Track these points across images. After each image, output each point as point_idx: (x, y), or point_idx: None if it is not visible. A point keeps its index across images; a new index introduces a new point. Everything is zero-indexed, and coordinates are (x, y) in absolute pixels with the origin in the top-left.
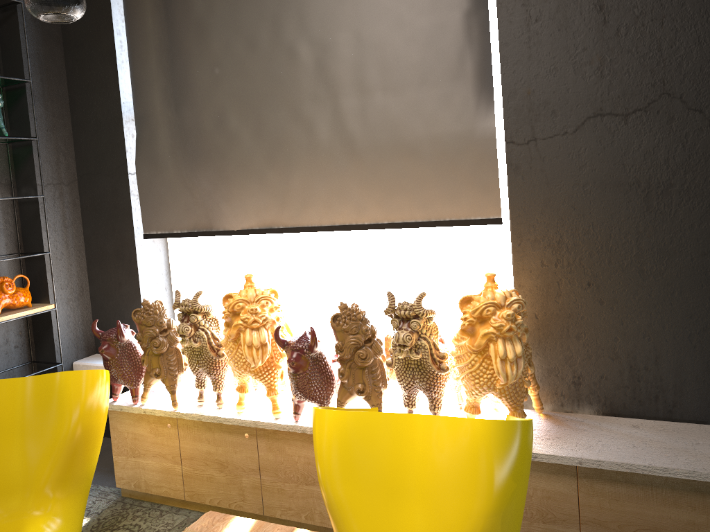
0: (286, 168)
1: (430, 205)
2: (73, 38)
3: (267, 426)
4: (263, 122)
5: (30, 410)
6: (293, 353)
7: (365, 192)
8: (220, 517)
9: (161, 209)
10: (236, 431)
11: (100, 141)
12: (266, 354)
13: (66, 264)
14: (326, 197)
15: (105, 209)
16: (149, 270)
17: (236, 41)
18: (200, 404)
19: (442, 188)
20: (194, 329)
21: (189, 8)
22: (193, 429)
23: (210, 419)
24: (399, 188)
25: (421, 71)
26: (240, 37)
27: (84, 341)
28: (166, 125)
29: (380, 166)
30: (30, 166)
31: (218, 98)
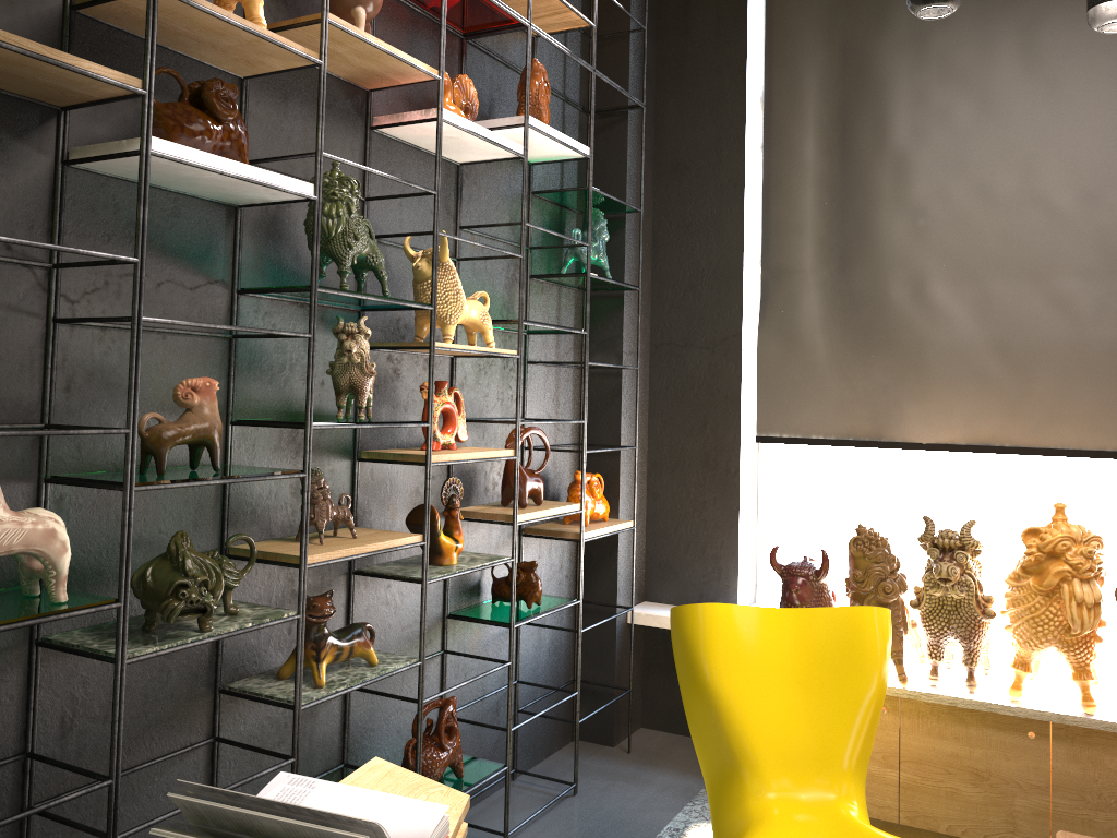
0: (1027, 364)
1: None
2: (673, 159)
3: (1083, 723)
4: (993, 297)
5: (810, 655)
6: None
7: None
8: None
9: (793, 403)
10: (1012, 728)
11: (699, 301)
12: (1098, 617)
13: (633, 467)
14: (1094, 409)
15: (692, 395)
16: (746, 488)
17: (958, 185)
18: (933, 684)
19: None
20: (959, 572)
21: (885, 136)
22: (929, 719)
23: (973, 705)
24: None
25: None
26: (967, 180)
27: (636, 581)
28: (818, 287)
29: None
30: (614, 325)
31: (918, 258)
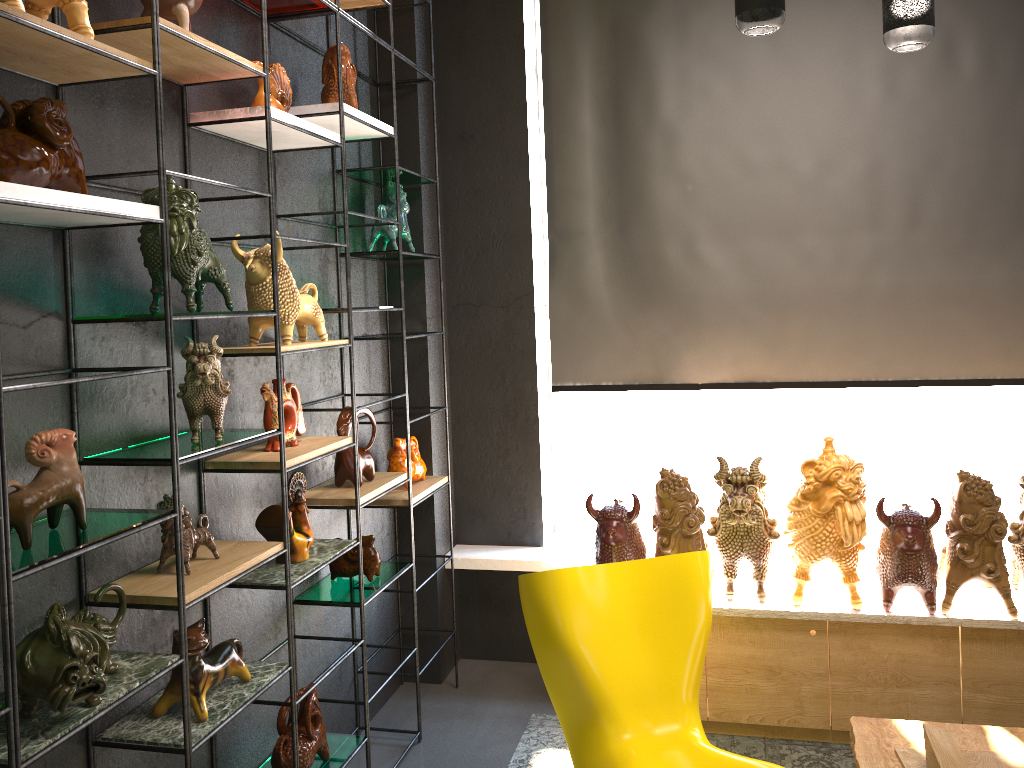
0: (783, 310)
1: (977, 360)
2: (459, 128)
3: (855, 618)
4: (753, 253)
5: (648, 601)
6: (910, 529)
7: (891, 342)
8: (875, 721)
9: (584, 354)
10: (797, 628)
11: (492, 263)
12: (864, 531)
13: (441, 424)
14: (837, 346)
15: (490, 351)
16: (543, 432)
17: (719, 154)
18: (729, 598)
19: (994, 342)
20: (751, 503)
21: (655, 109)
22: (730, 629)
23: (766, 614)
24: (938, 339)
25: (973, 209)
26: (727, 149)
27: (449, 528)
28: (601, 248)
29: (914, 314)
30: (417, 292)
31: (688, 220)
